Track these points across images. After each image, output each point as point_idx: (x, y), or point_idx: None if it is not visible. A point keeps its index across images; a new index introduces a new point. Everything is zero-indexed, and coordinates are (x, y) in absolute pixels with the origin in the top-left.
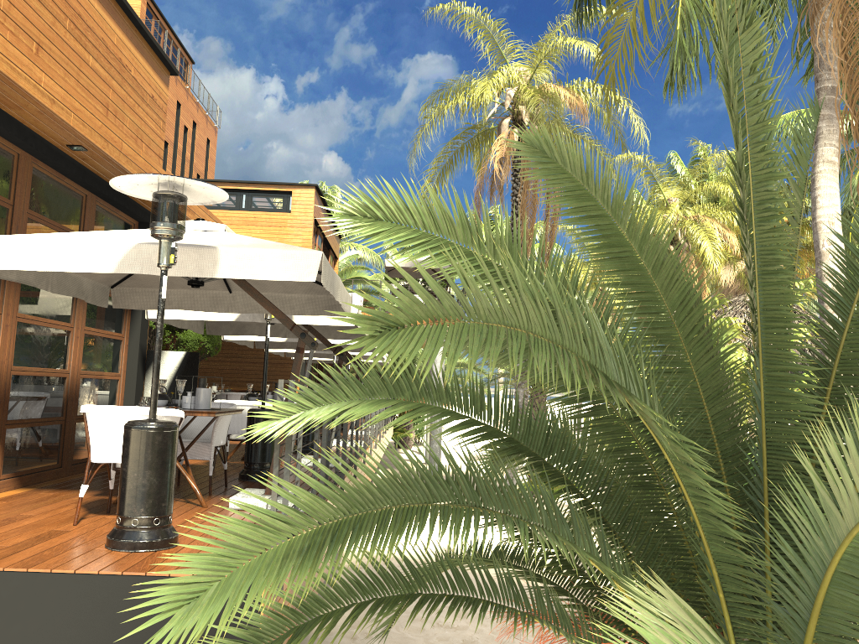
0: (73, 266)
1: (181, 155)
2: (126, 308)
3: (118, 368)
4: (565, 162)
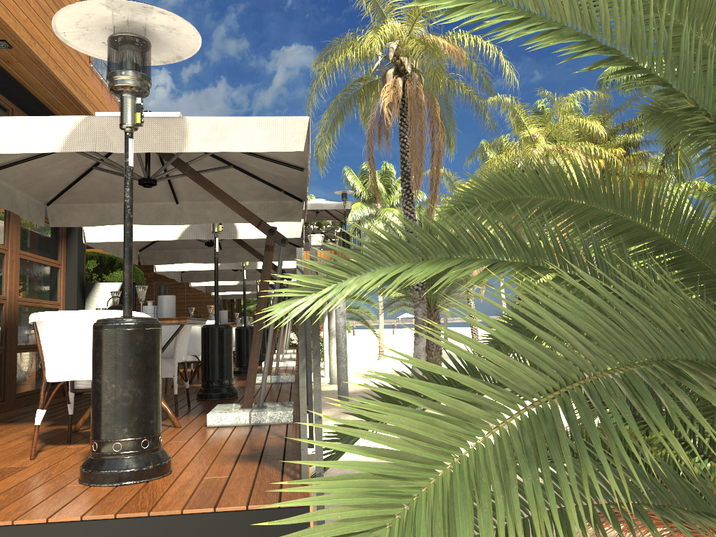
0: (8, 146)
1: None
2: (64, 226)
3: (57, 297)
4: None
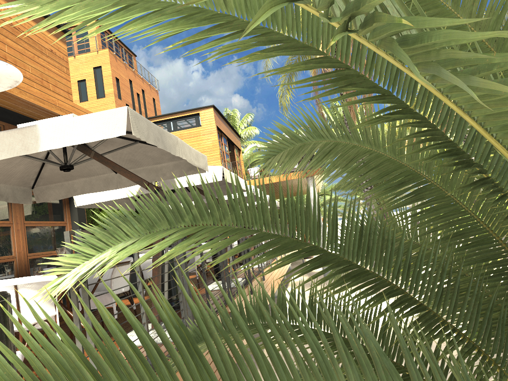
0: None
1: (138, 110)
2: (45, 201)
3: None
4: None
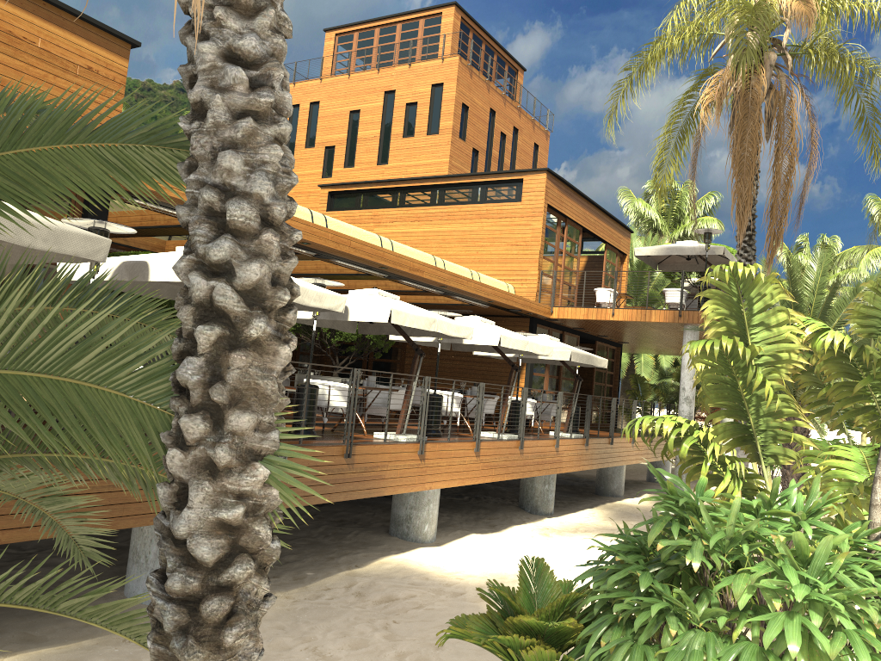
0: None
1: (497, 162)
2: None
3: None
4: None
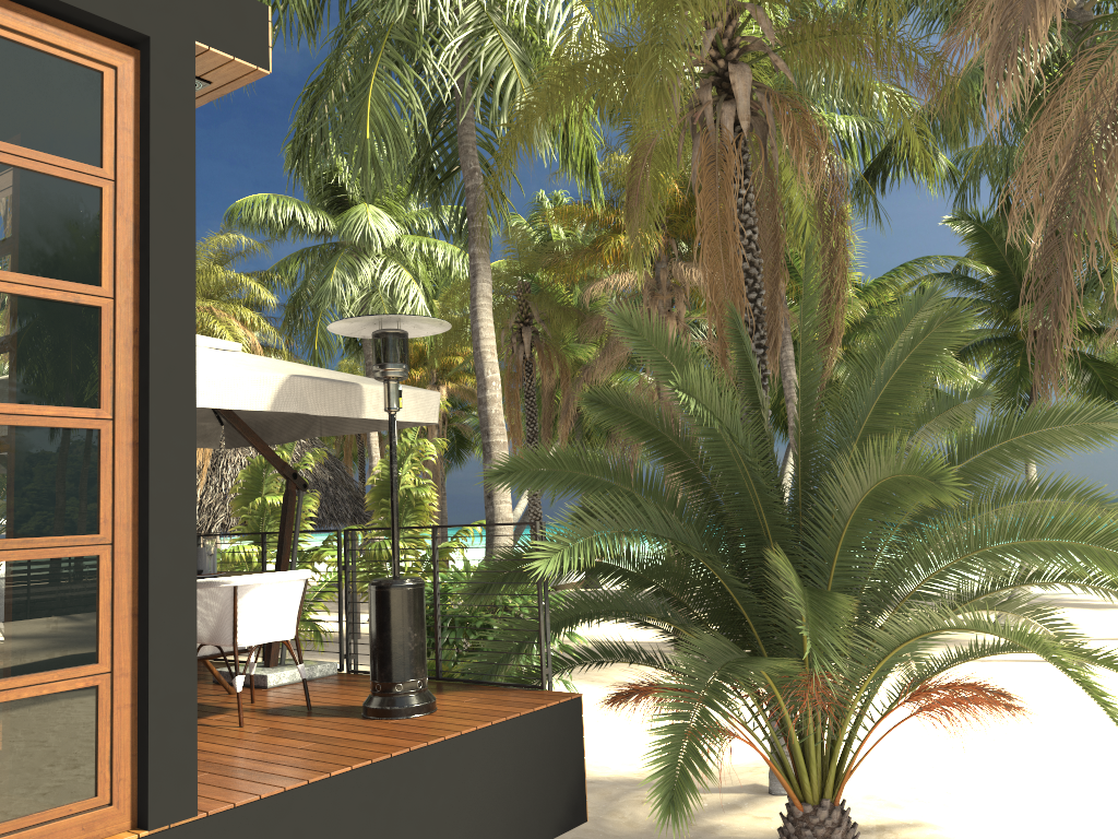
0: (226, 401)
1: None
2: None
3: None
4: (651, 337)
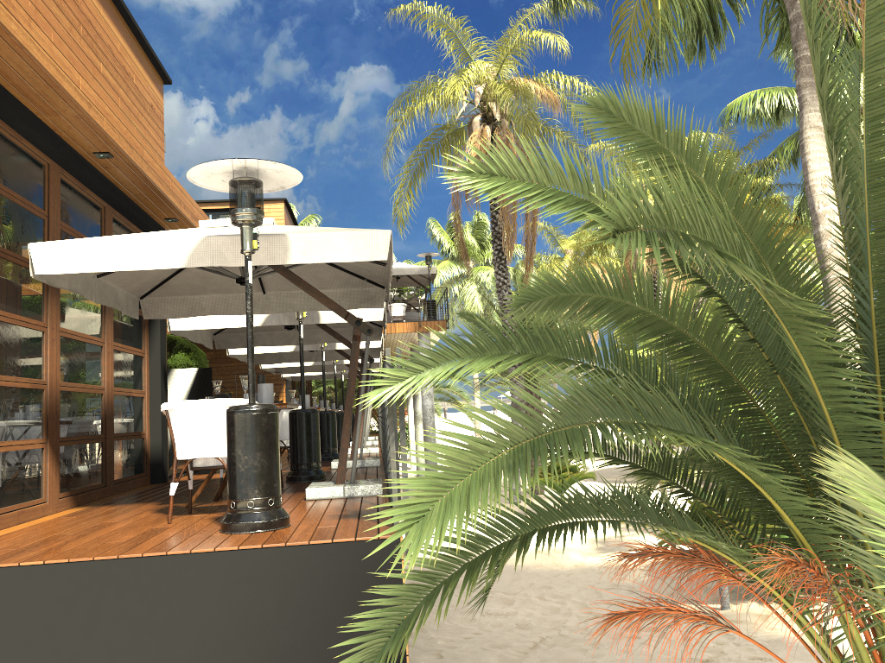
0: (142, 264)
1: None
2: (157, 318)
3: (142, 385)
4: (633, 119)
